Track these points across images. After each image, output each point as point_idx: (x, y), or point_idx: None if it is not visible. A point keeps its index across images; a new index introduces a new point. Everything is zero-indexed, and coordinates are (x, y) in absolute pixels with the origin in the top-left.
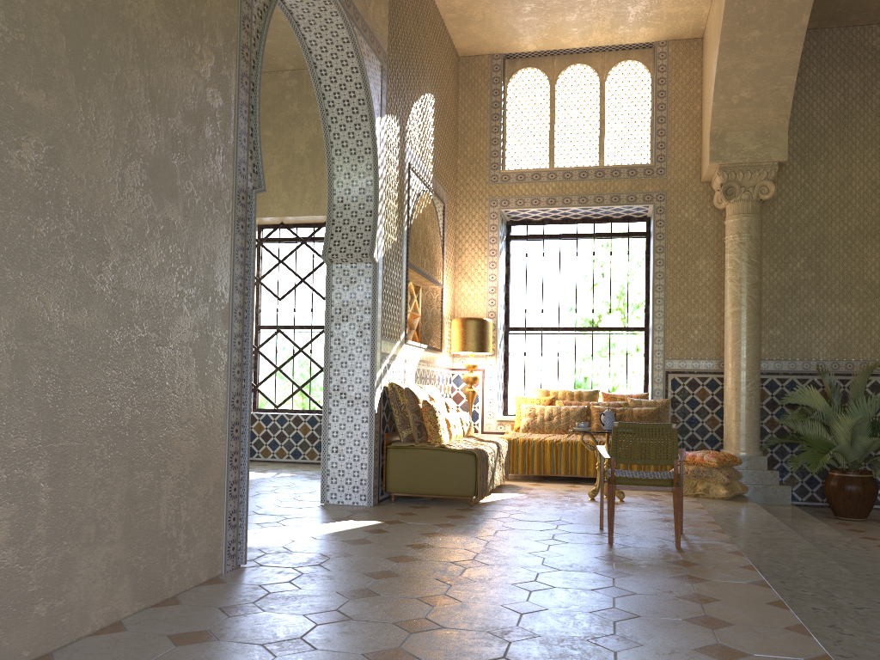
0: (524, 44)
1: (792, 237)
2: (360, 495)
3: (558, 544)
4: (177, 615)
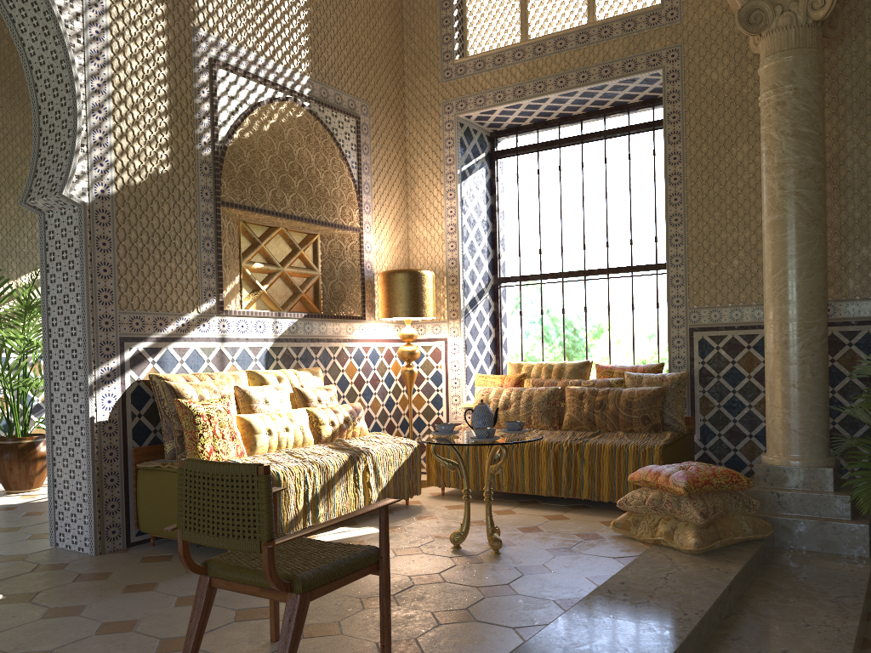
0: None
1: None
2: (84, 538)
3: None
4: None
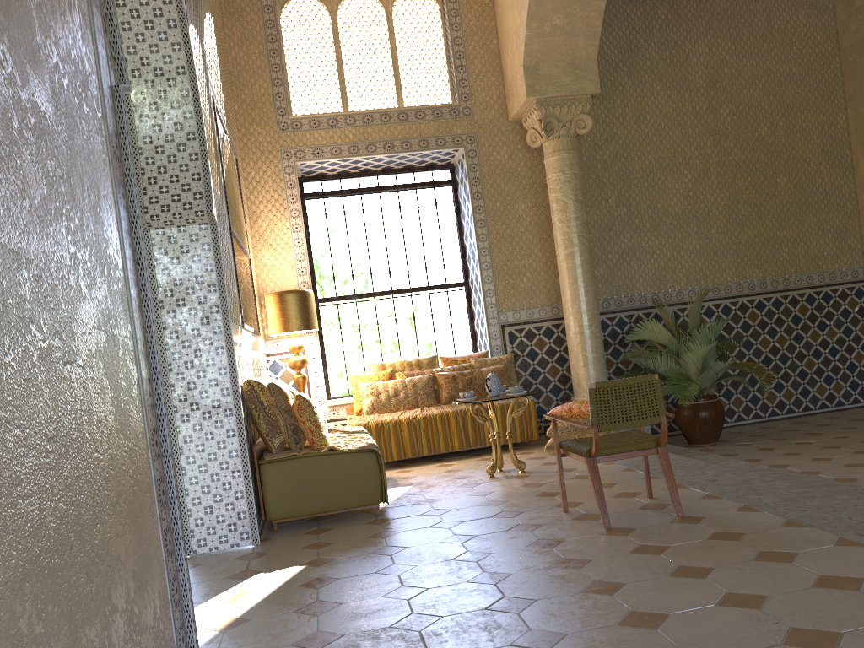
0: None
1: (602, 174)
2: (240, 533)
3: (558, 545)
4: None
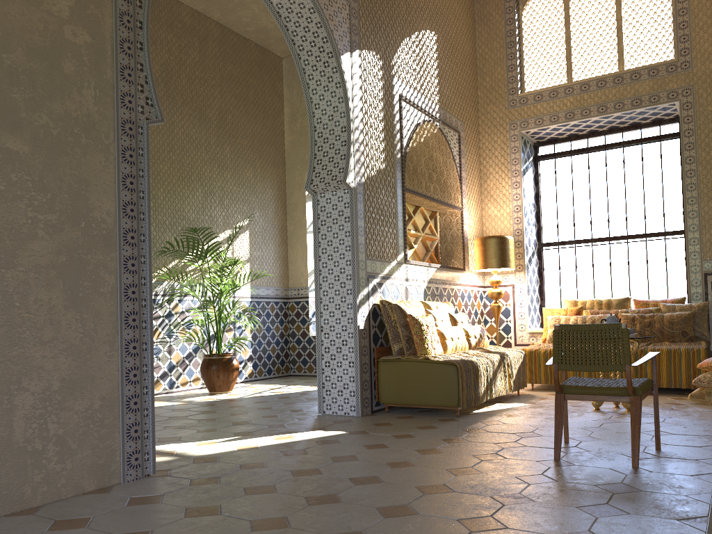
0: None
1: None
2: (350, 406)
3: (494, 459)
4: (7, 527)
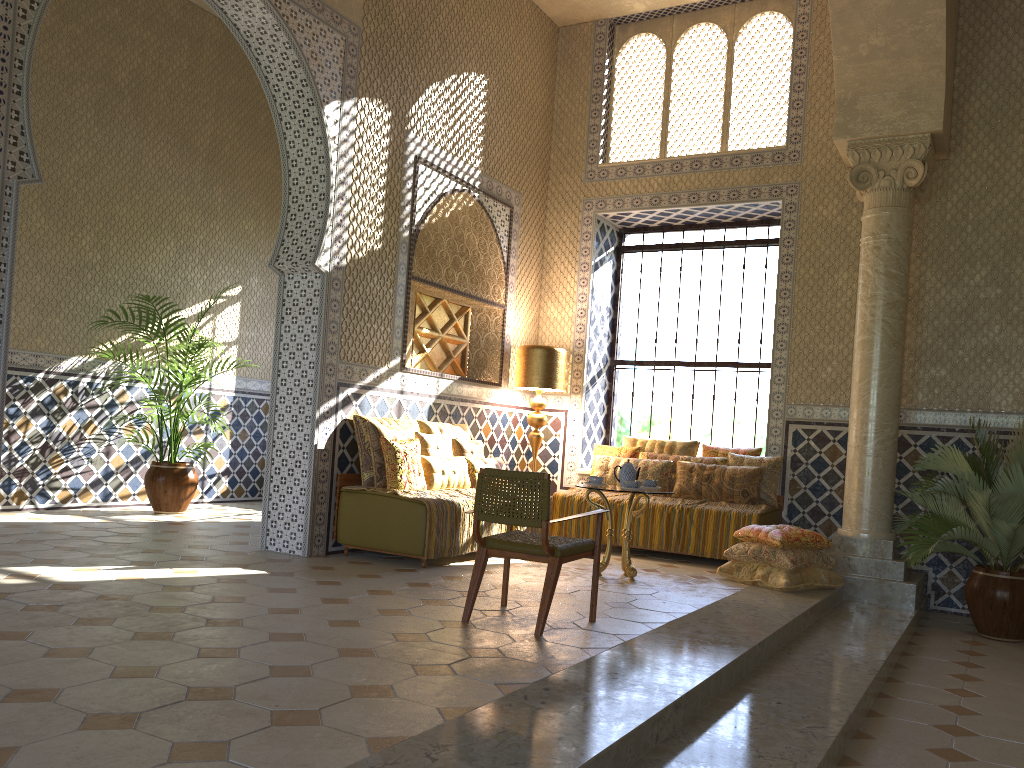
0: (628, 3)
1: (971, 239)
2: (297, 543)
3: (395, 615)
4: None
